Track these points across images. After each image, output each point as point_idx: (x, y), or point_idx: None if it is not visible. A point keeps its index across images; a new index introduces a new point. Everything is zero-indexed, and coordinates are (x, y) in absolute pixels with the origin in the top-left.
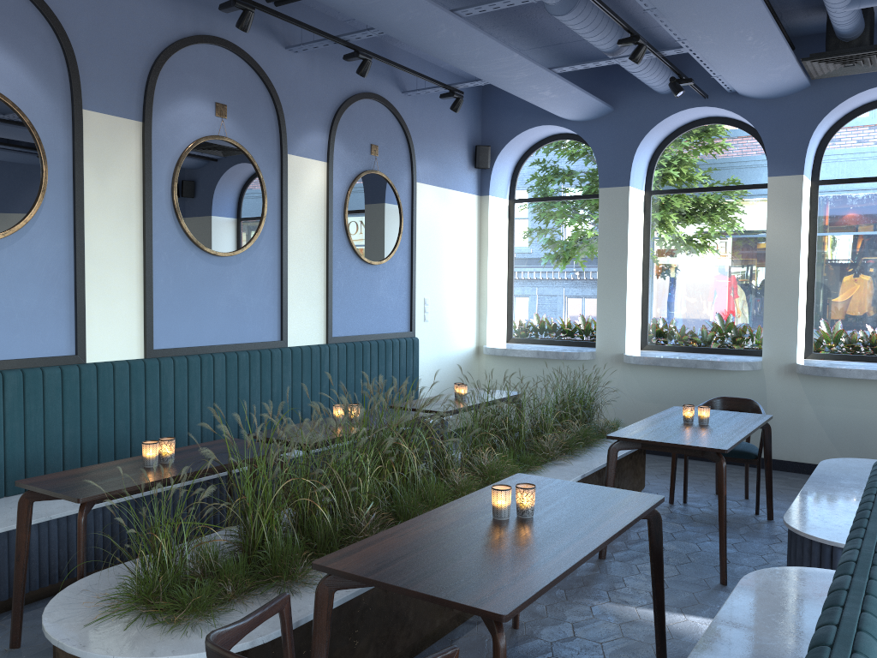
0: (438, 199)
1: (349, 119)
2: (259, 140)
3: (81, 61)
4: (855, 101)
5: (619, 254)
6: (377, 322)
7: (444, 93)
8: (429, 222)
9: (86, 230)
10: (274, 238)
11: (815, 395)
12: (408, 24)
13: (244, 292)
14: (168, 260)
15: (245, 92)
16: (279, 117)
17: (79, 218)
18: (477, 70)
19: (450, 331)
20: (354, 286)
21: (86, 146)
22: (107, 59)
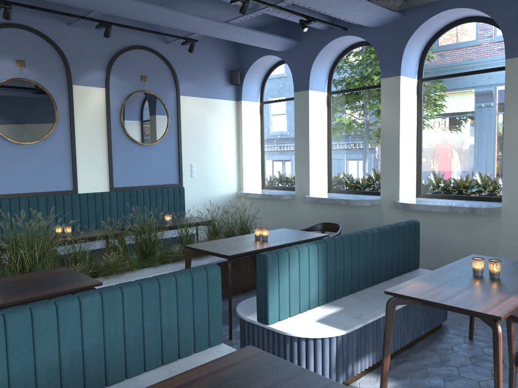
0: (200, 104)
1: (122, 62)
2: (50, 79)
3: None
4: (434, 23)
5: (305, 133)
6: (151, 178)
7: (182, 42)
8: (193, 118)
9: None
10: (65, 133)
11: None
12: (96, 5)
13: (44, 163)
14: None
15: (39, 52)
16: (65, 65)
17: None
18: (175, 27)
19: (214, 182)
20: (131, 158)
21: None
22: None
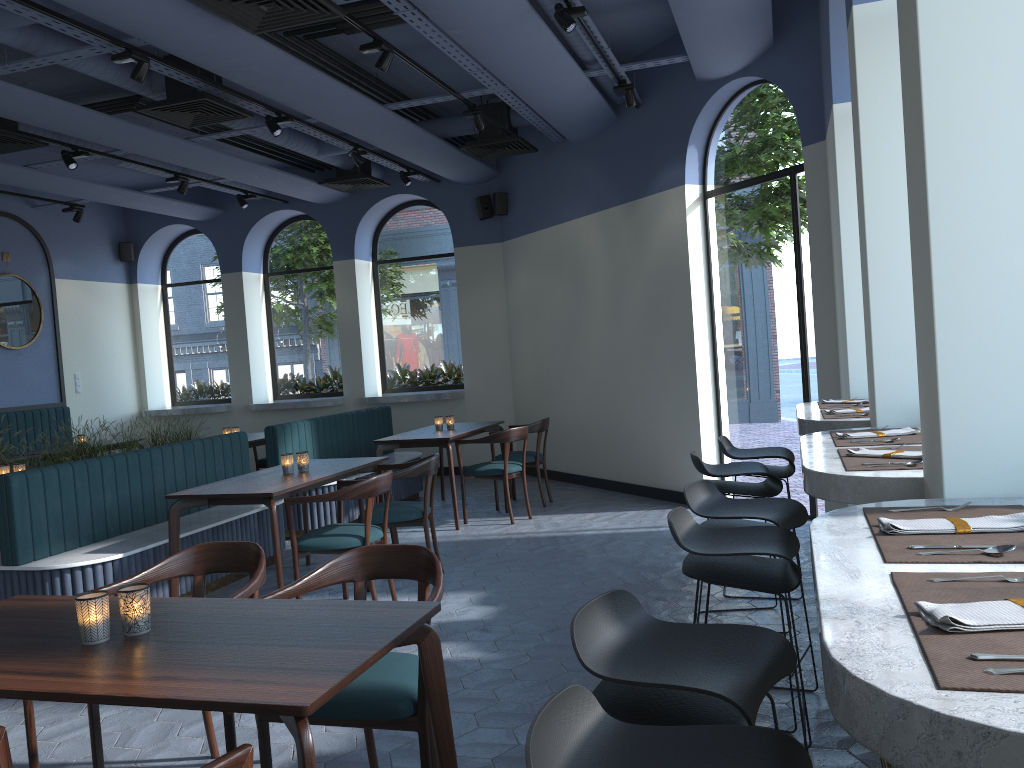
0: (82, 290)
1: None
2: None
3: None
4: (385, 205)
5: (241, 325)
6: (23, 396)
7: (65, 208)
8: (73, 310)
9: None
10: None
11: None
12: None
13: None
14: None
15: None
16: None
17: None
18: (75, 196)
19: (107, 399)
20: None
21: None
22: None
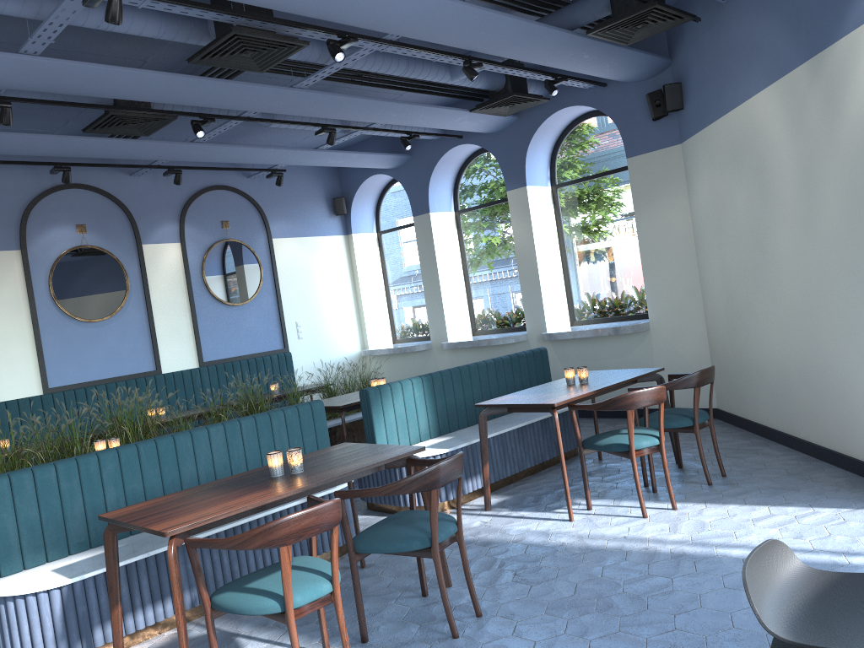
0: (300, 246)
1: (197, 208)
2: (116, 241)
3: None
4: (555, 122)
5: (432, 265)
6: (248, 346)
7: (267, 175)
8: (292, 265)
9: None
10: (140, 302)
11: (562, 355)
12: (166, 156)
13: (119, 342)
14: (53, 330)
15: (100, 212)
16: (131, 222)
17: None
18: (257, 163)
19: (329, 342)
20: (221, 323)
21: None
22: None
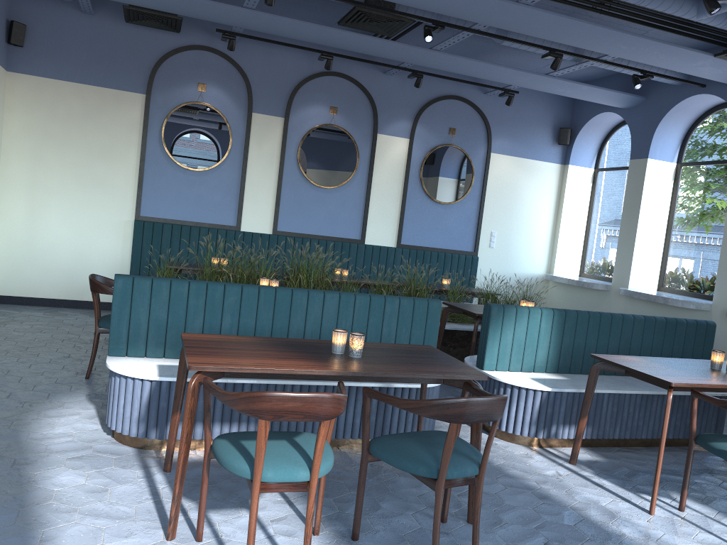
0: (514, 165)
1: (431, 112)
2: (358, 126)
3: (255, 90)
4: None
5: (635, 211)
6: (442, 241)
7: (500, 93)
8: (502, 180)
9: (248, 169)
10: (363, 181)
11: None
12: (406, 58)
13: (338, 209)
14: (291, 187)
15: (351, 100)
16: (373, 113)
17: (244, 163)
18: (487, 79)
19: (516, 258)
20: (424, 216)
21: (253, 129)
22: (268, 88)
